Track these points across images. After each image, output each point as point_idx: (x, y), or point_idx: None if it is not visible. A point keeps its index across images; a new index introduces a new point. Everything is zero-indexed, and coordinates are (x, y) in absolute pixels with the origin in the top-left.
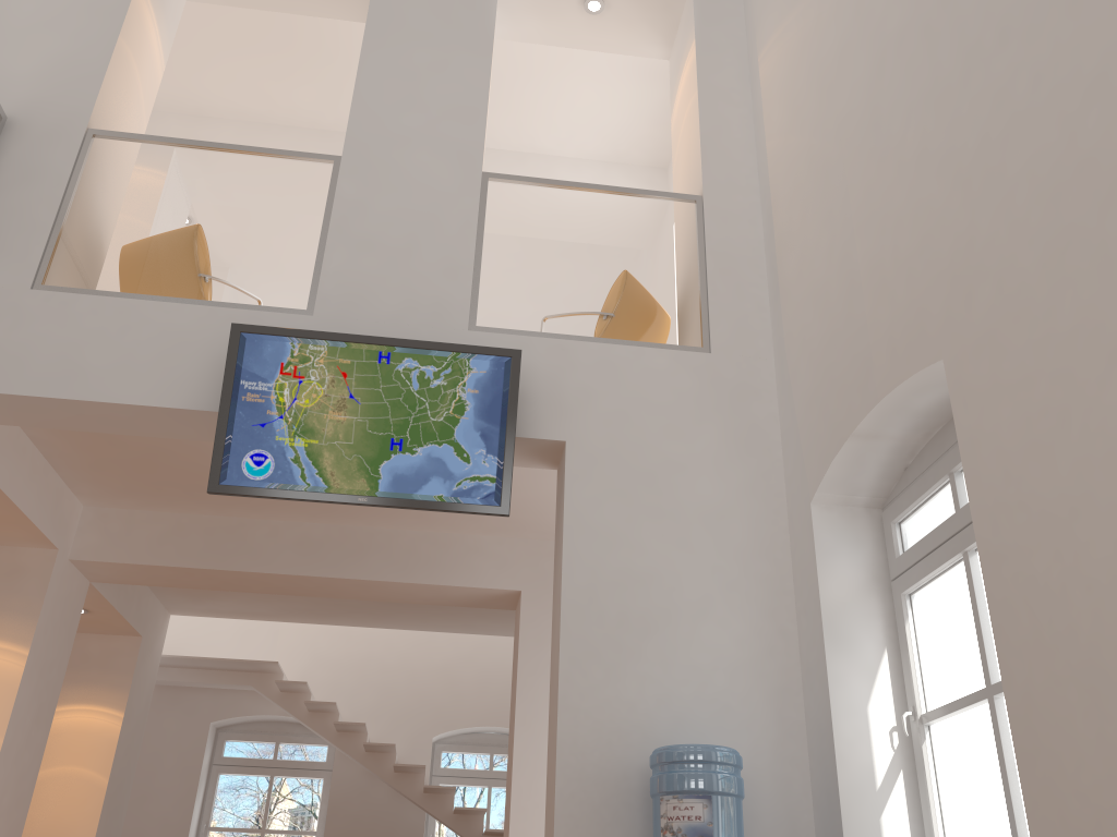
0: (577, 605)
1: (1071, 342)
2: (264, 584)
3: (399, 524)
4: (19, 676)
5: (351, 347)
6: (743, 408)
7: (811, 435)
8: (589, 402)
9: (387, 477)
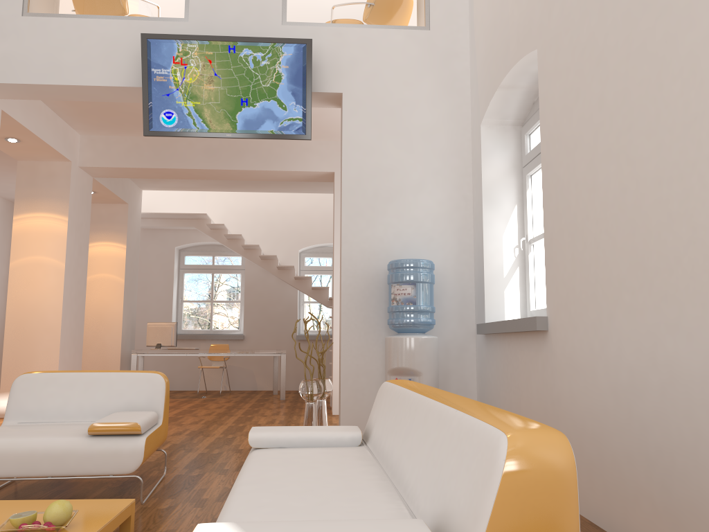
0: (351, 188)
1: (584, 51)
2: (189, 175)
3: None
4: (65, 231)
5: (212, 44)
6: (448, 65)
7: (482, 84)
8: (356, 67)
9: (241, 122)
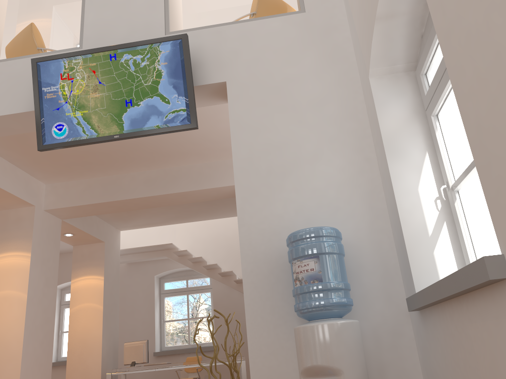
0: (243, 168)
1: None
2: (136, 205)
3: (191, 162)
4: (28, 266)
5: (94, 55)
6: (328, 38)
7: (362, 36)
8: (237, 57)
9: (127, 122)
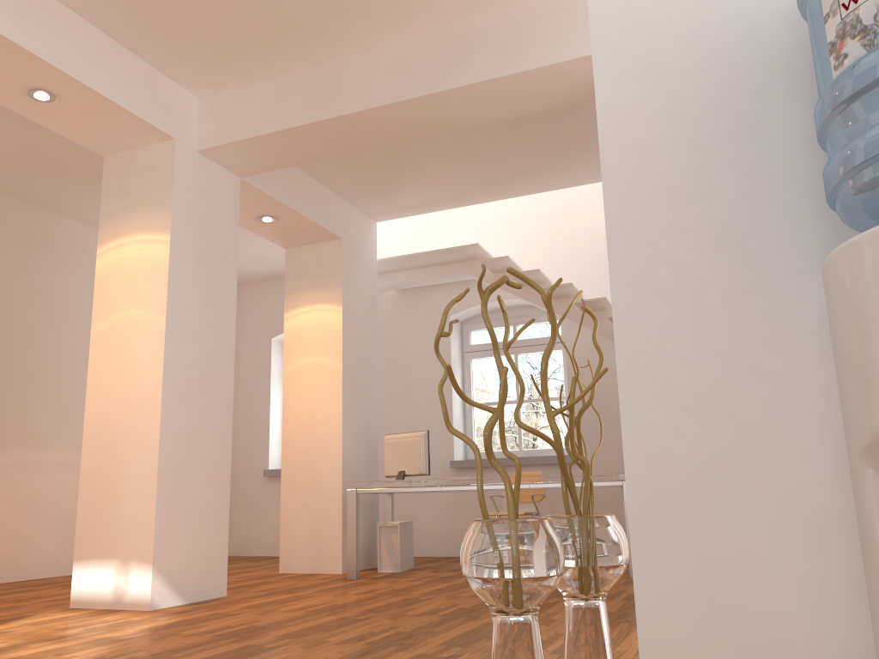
0: None
1: None
2: (380, 130)
3: (495, 6)
4: (166, 260)
5: None
6: None
7: None
8: None
9: None
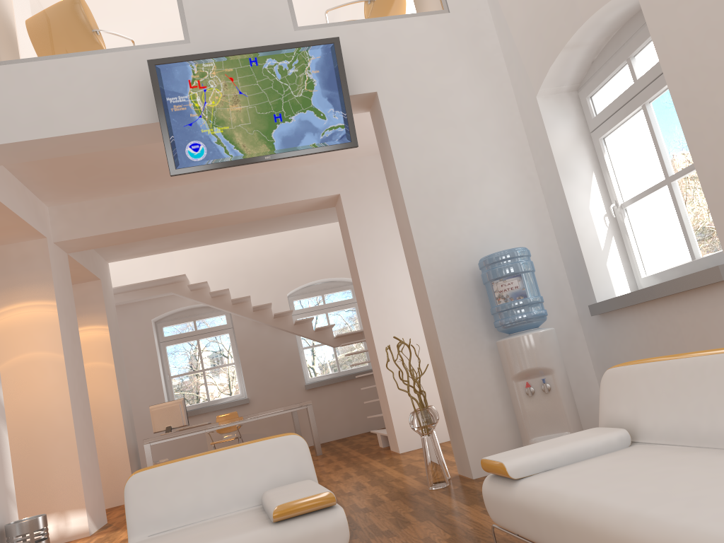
0: (411, 190)
1: None
2: (180, 228)
3: (254, 171)
4: (56, 318)
5: (230, 59)
6: (477, 45)
7: (529, 54)
8: (384, 63)
9: (278, 140)
